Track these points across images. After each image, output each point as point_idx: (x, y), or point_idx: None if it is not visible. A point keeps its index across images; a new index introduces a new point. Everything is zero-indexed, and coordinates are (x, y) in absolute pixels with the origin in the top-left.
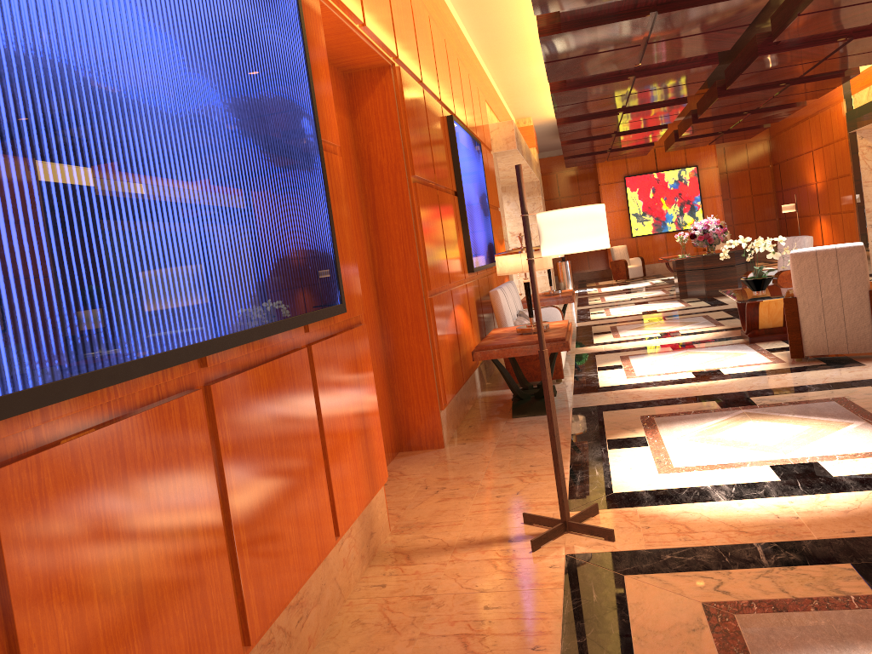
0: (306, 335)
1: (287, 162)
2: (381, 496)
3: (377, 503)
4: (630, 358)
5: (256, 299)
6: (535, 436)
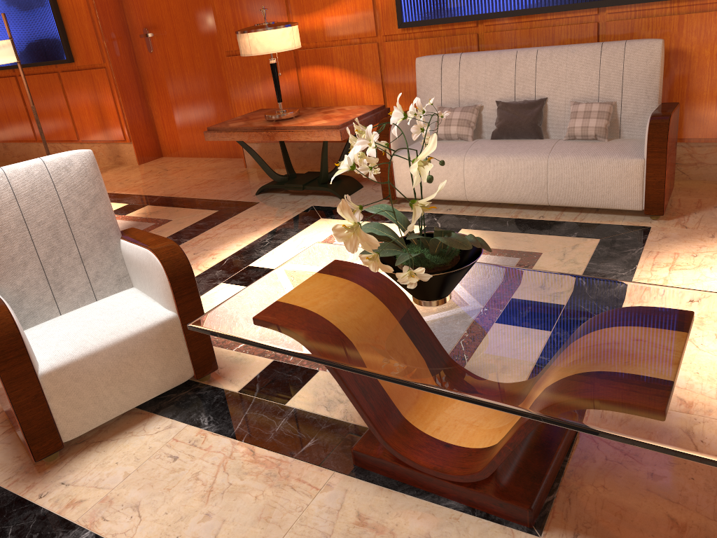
0: (62, 69)
1: (29, 7)
2: (130, 147)
3: (125, 148)
4: (496, 256)
5: (20, 56)
6: (208, 188)
